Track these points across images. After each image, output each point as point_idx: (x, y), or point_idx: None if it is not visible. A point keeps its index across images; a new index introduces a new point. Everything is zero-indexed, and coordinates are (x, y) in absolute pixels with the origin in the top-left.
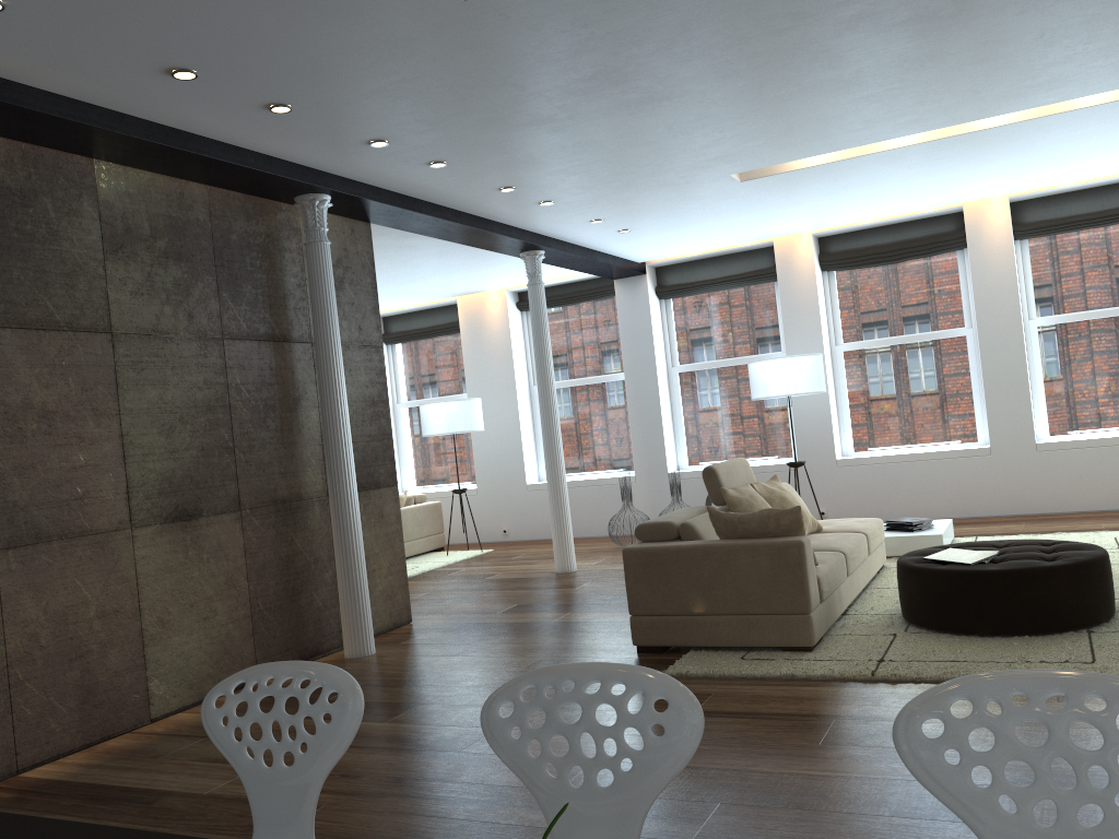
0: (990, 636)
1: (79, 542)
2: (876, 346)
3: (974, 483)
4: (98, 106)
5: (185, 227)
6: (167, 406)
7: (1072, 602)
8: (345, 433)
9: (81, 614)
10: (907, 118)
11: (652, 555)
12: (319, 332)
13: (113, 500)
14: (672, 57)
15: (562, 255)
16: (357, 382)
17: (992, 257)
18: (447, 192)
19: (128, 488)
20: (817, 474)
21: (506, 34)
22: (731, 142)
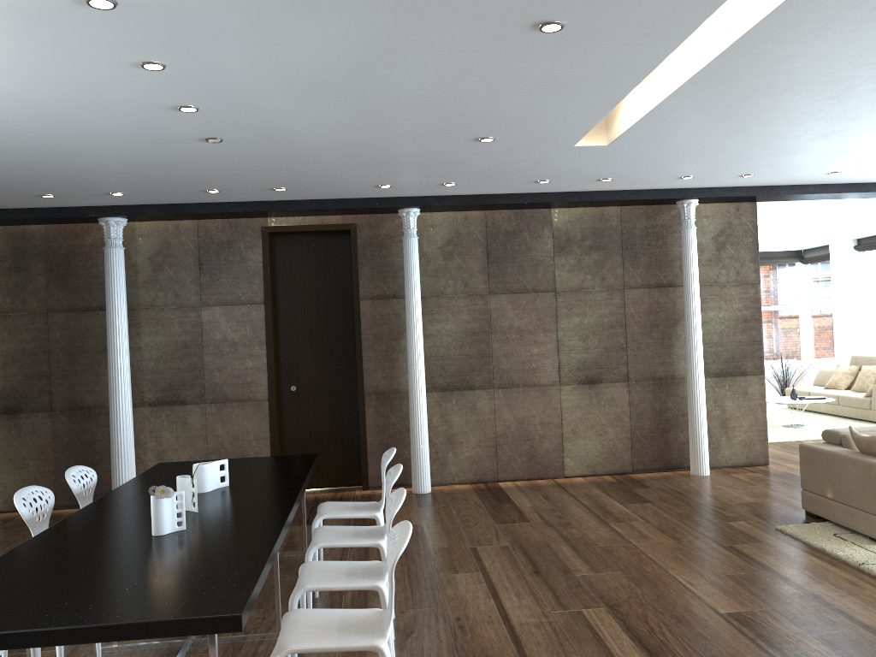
0: None
1: (532, 389)
2: None
3: None
4: (532, 192)
5: (603, 232)
6: (584, 326)
7: None
8: (695, 342)
9: (530, 421)
10: None
11: (810, 452)
12: (683, 282)
13: (550, 371)
14: (784, 125)
15: None
16: (731, 308)
17: None
18: (790, 180)
19: (559, 366)
20: None
21: (655, 145)
22: None
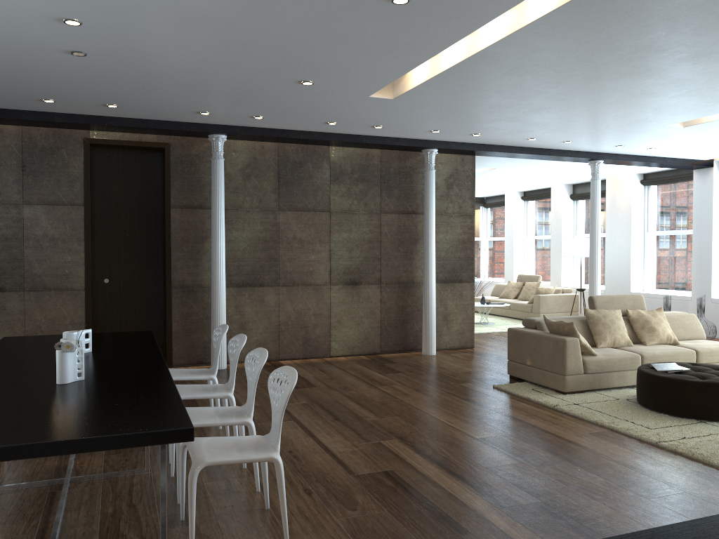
0: (654, 410)
1: (308, 287)
2: None
3: None
4: (318, 131)
5: (367, 168)
6: (351, 240)
7: (696, 403)
8: (431, 256)
9: (306, 312)
10: None
11: (516, 333)
12: (424, 211)
13: (323, 274)
14: (516, 99)
15: (619, 161)
16: (455, 232)
17: None
18: (502, 141)
19: (330, 270)
20: None
21: (426, 103)
22: (629, 116)
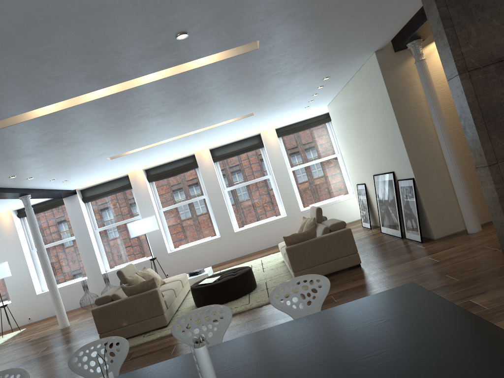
0: (222, 304)
1: None
2: (175, 207)
3: (218, 250)
4: None
5: None
6: None
7: (243, 286)
8: None
9: None
10: (165, 135)
11: (103, 309)
12: None
13: None
14: (78, 132)
15: (39, 194)
16: None
17: (207, 169)
18: None
19: None
20: (162, 260)
21: (14, 135)
22: (105, 150)
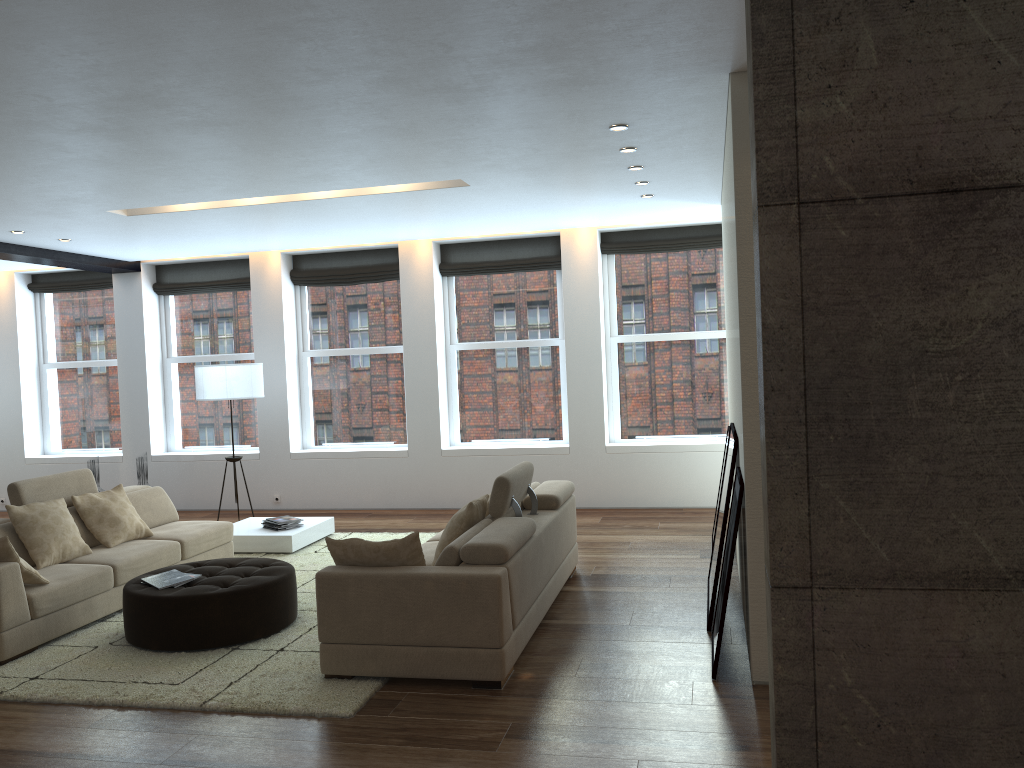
0: (162, 651)
1: None
2: (335, 355)
3: (394, 480)
4: None
5: None
6: None
7: (225, 624)
8: None
9: None
10: (219, 188)
11: None
12: None
13: None
14: None
15: (10, 255)
16: None
17: (418, 290)
18: None
19: None
20: (275, 464)
21: None
22: (60, 190)
